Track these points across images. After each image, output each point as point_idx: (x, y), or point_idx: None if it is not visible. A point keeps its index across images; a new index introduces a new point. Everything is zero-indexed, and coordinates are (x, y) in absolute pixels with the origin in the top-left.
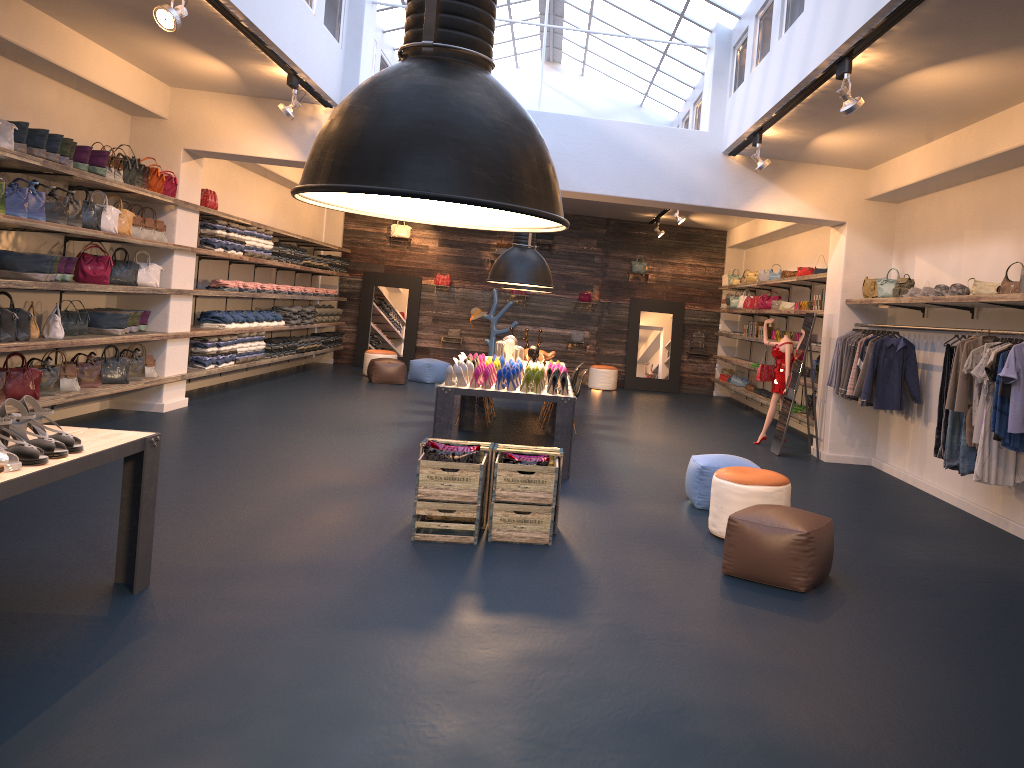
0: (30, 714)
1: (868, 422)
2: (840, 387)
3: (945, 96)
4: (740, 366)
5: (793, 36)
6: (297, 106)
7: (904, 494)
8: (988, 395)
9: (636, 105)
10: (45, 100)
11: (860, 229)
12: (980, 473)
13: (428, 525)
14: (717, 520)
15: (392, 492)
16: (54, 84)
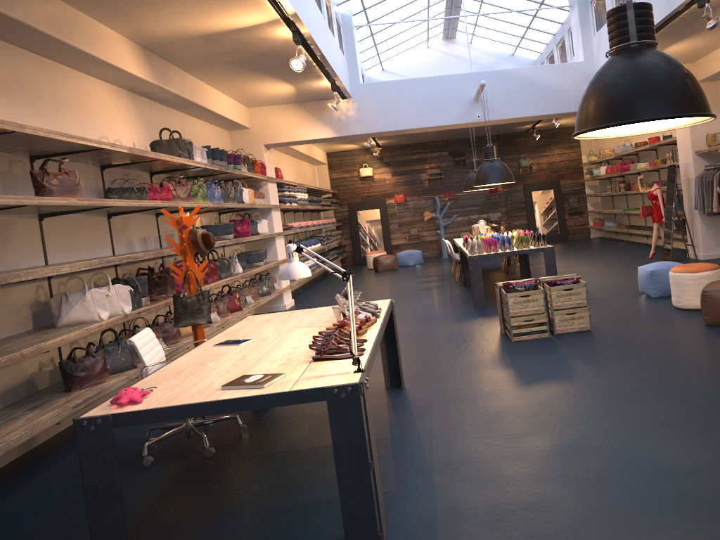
0: (428, 441)
1: None
2: (706, 208)
3: None
4: (606, 214)
5: None
6: (338, 102)
7: None
8: None
9: (509, 54)
10: (195, 131)
11: None
12: None
13: (519, 331)
14: (680, 298)
15: (469, 322)
16: (197, 120)
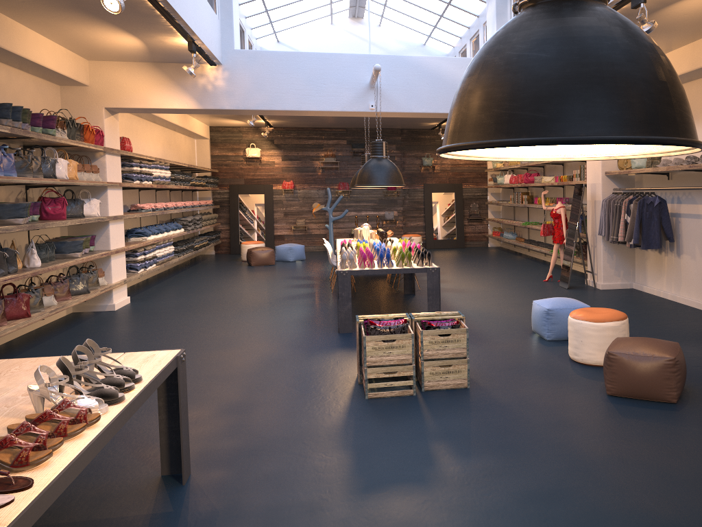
0: None
1: (628, 258)
2: (611, 236)
3: (700, 15)
4: (506, 224)
5: None
6: (197, 66)
7: (673, 308)
8: None
9: (421, 44)
10: None
11: None
12: None
13: (377, 385)
14: (578, 350)
15: (324, 357)
16: (2, 66)
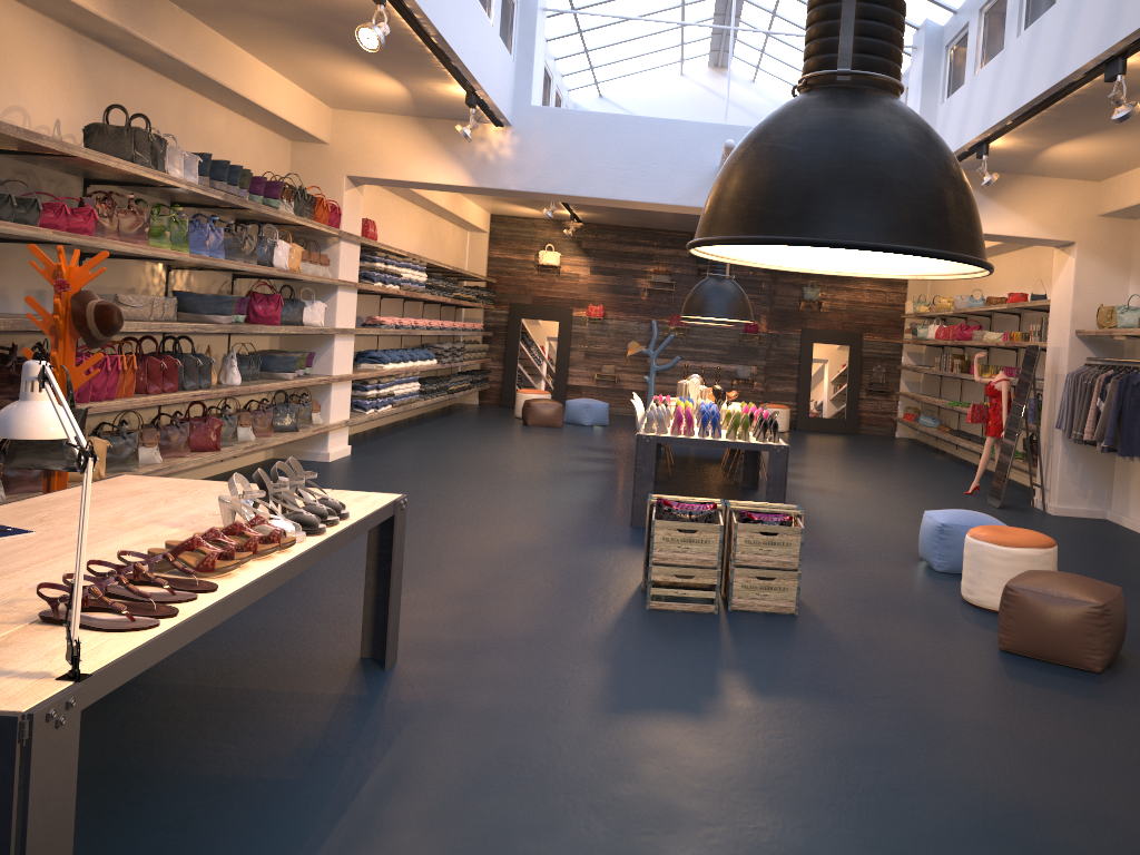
0: (337, 808)
1: (1102, 470)
2: (1074, 431)
3: None
4: (927, 404)
5: (1040, 33)
6: (475, 127)
7: None
8: None
9: None
10: (214, 128)
11: (1092, 249)
12: None
13: (664, 592)
14: (974, 586)
15: (602, 552)
16: (222, 110)
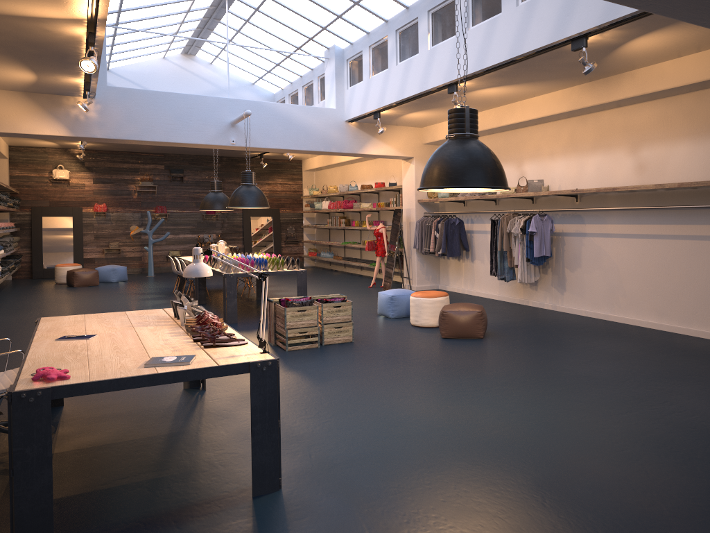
0: None
1: (435, 265)
2: (425, 248)
3: (487, 98)
4: (320, 245)
5: (411, 66)
6: (91, 103)
7: (470, 298)
8: (520, 241)
9: (250, 83)
10: None
11: (421, 160)
12: (521, 278)
13: (294, 341)
14: (418, 318)
15: None
16: None
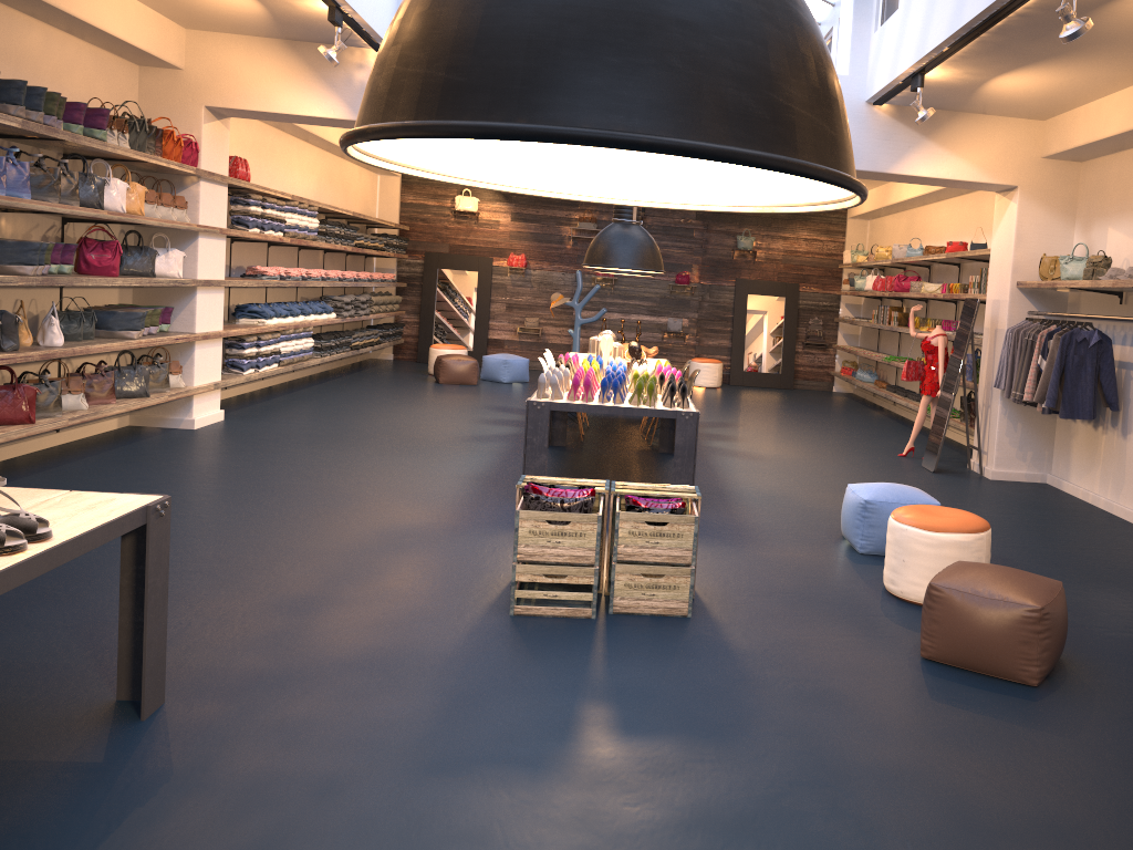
0: None
1: (1043, 431)
2: (1014, 390)
3: None
4: (865, 357)
5: None
6: (342, 48)
7: (1101, 524)
8: None
9: None
10: (26, 45)
11: (1035, 195)
12: None
13: (532, 595)
14: (897, 576)
15: (478, 539)
16: (37, 24)
